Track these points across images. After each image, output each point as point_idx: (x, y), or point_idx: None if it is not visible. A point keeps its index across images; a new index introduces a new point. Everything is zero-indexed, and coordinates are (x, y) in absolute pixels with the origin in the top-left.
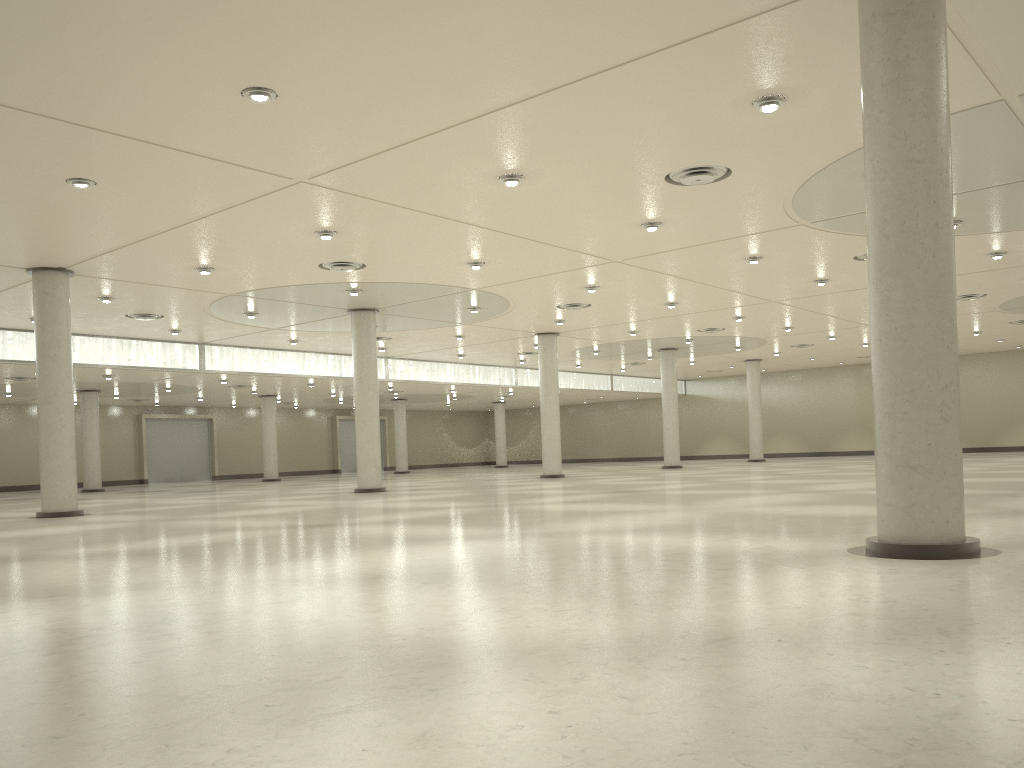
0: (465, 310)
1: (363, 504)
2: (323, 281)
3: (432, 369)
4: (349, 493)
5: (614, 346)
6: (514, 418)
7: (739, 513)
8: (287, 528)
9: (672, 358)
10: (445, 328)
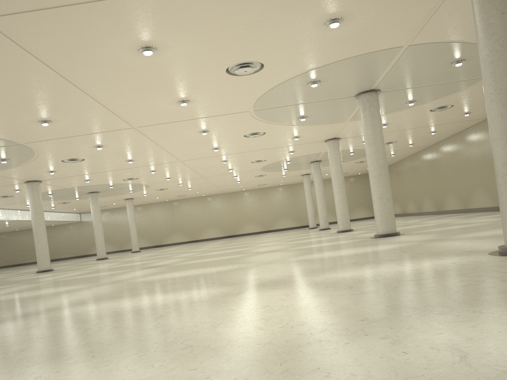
0: None
1: None
2: None
3: None
4: None
5: (65, 190)
6: None
7: (306, 260)
8: (2, 322)
9: (97, 197)
10: None
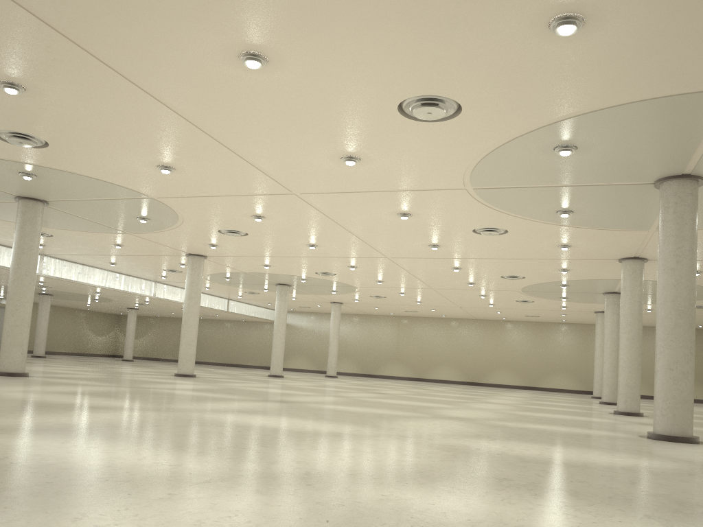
0: (134, 219)
1: (6, 393)
2: None
3: (84, 271)
4: None
5: (245, 275)
6: (141, 323)
7: (458, 448)
8: None
9: (286, 292)
10: (108, 234)
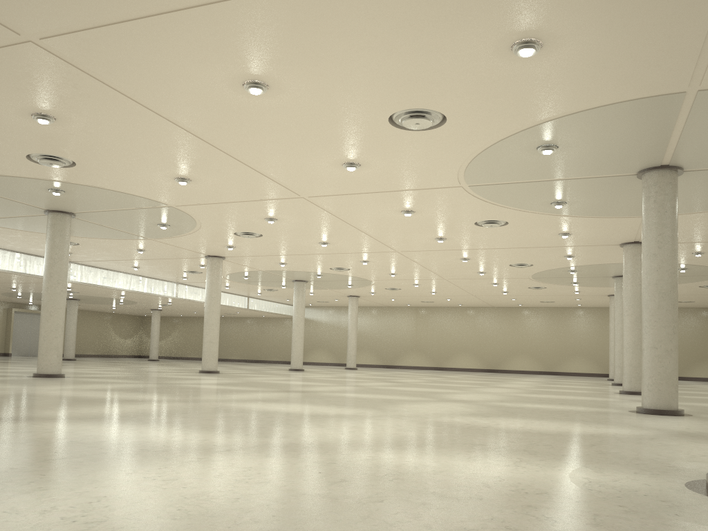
0: (155, 226)
1: (49, 391)
2: (27, 175)
3: (108, 276)
4: (28, 377)
5: (262, 274)
6: (165, 323)
7: (449, 423)
8: None
9: (303, 288)
10: (131, 241)
